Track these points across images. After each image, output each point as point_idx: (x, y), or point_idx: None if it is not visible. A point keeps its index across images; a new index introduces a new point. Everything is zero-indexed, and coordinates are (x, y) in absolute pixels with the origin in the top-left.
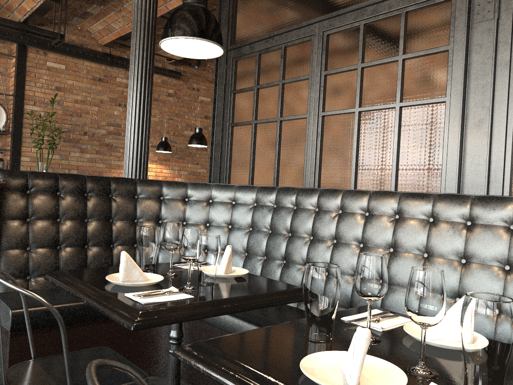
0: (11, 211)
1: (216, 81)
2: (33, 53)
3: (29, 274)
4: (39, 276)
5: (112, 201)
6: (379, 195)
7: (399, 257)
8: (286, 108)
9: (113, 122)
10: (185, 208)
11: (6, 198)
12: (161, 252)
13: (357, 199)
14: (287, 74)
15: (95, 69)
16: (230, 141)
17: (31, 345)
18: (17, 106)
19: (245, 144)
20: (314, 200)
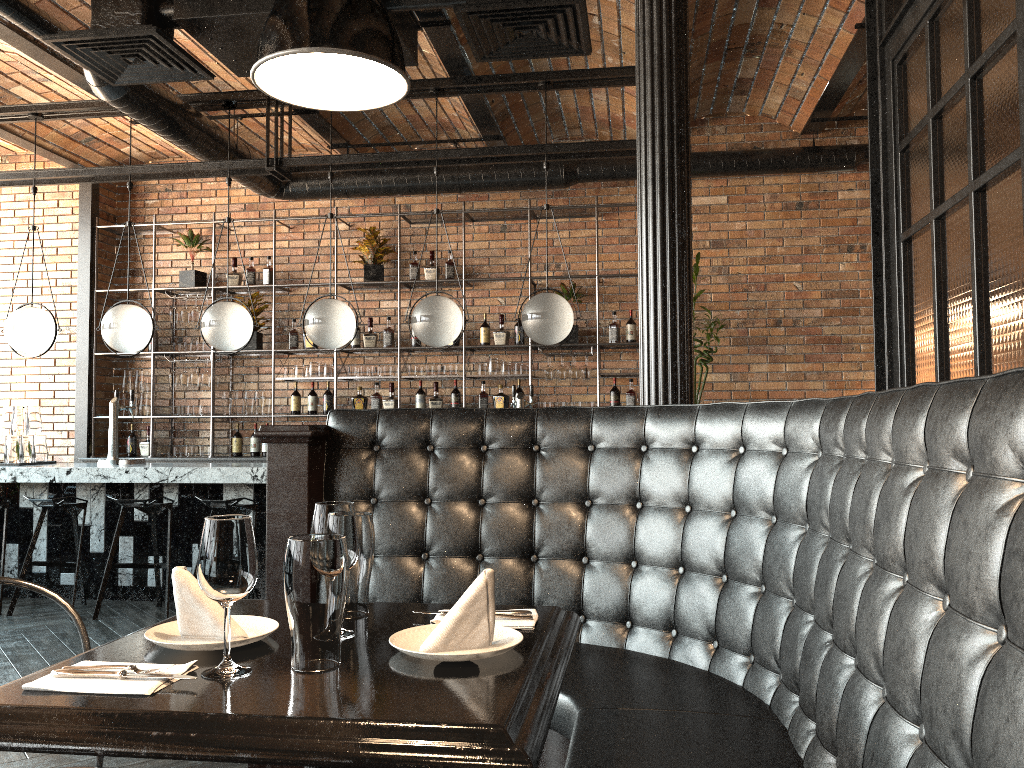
0: (343, 484)
1: (876, 133)
2: None
3: None
4: None
5: (537, 459)
6: (994, 391)
7: (1002, 672)
8: (985, 147)
9: (837, 288)
10: (687, 470)
11: (338, 461)
12: (634, 581)
13: (948, 417)
14: (981, 44)
15: (787, 187)
16: (905, 283)
17: None
18: None
19: (928, 283)
20: (887, 430)
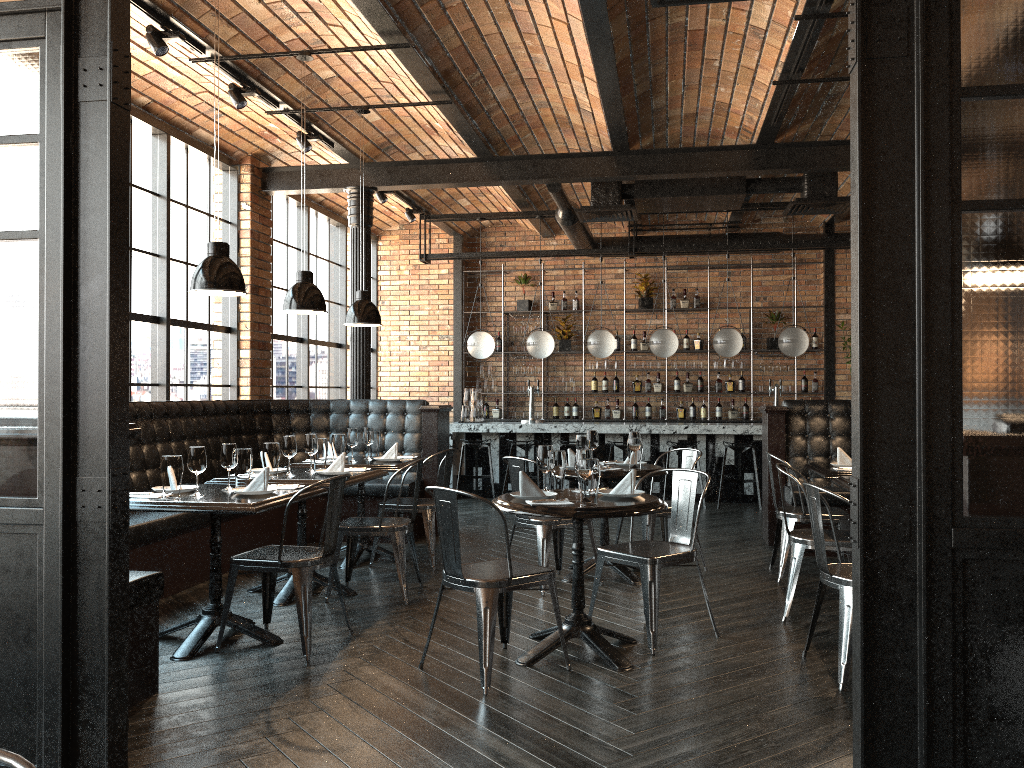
0: (794, 429)
1: None
2: (841, 253)
3: (808, 475)
4: (815, 477)
5: None
6: None
7: None
8: None
9: None
10: None
11: (790, 420)
12: None
13: None
14: None
15: None
16: None
17: (793, 498)
18: (827, 318)
19: None
20: None
